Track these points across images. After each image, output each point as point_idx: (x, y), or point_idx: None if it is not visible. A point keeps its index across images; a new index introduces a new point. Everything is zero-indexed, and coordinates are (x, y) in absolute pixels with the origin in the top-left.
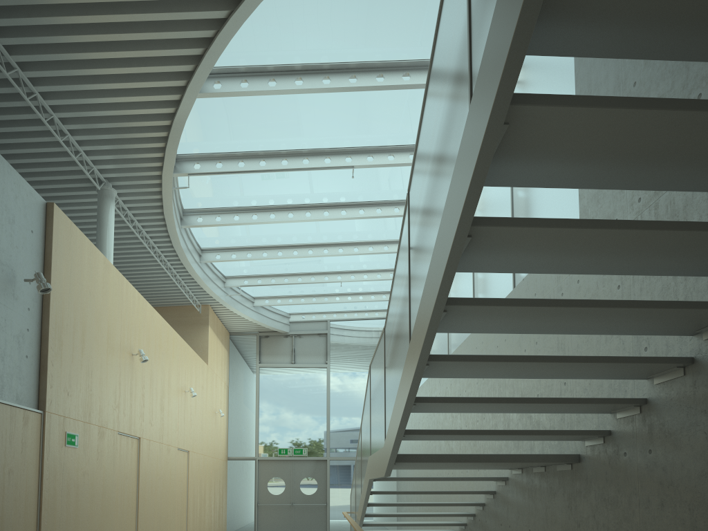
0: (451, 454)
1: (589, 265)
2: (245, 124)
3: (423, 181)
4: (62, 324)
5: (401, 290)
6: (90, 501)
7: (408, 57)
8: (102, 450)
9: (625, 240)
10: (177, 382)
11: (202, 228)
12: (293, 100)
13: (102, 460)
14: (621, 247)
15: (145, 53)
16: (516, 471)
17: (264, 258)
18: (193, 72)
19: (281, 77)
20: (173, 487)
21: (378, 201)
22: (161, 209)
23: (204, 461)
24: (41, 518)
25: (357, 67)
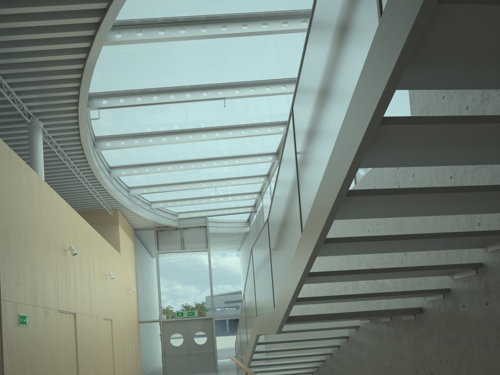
0: (326, 314)
1: (459, 157)
2: (141, 66)
3: (312, 95)
4: (8, 229)
5: (287, 188)
6: (42, 366)
7: (265, 9)
8: (48, 325)
9: (498, 133)
10: (99, 269)
11: (110, 151)
12: (177, 46)
13: (48, 333)
14: (492, 139)
15: (60, 8)
16: (365, 321)
17: (158, 171)
18: (100, 23)
19: (168, 28)
20: (103, 347)
21: (242, 124)
22: (78, 136)
23: (123, 326)
24: None
25: (227, 18)
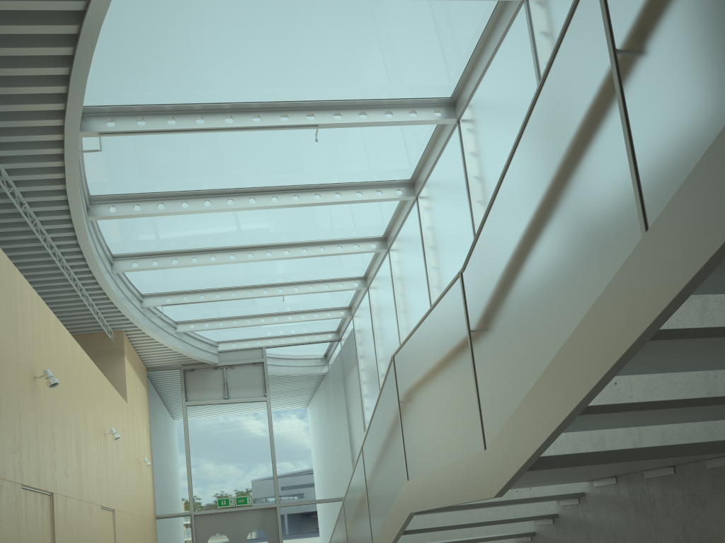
0: (596, 452)
1: None
2: (179, 57)
3: None
4: None
5: (560, 160)
6: None
7: None
8: None
9: None
10: (94, 421)
11: (115, 225)
12: (246, 19)
13: (1, 528)
14: None
15: None
16: (602, 482)
17: (194, 264)
18: None
19: None
20: None
21: (337, 183)
22: (62, 184)
23: (132, 522)
24: None
25: None
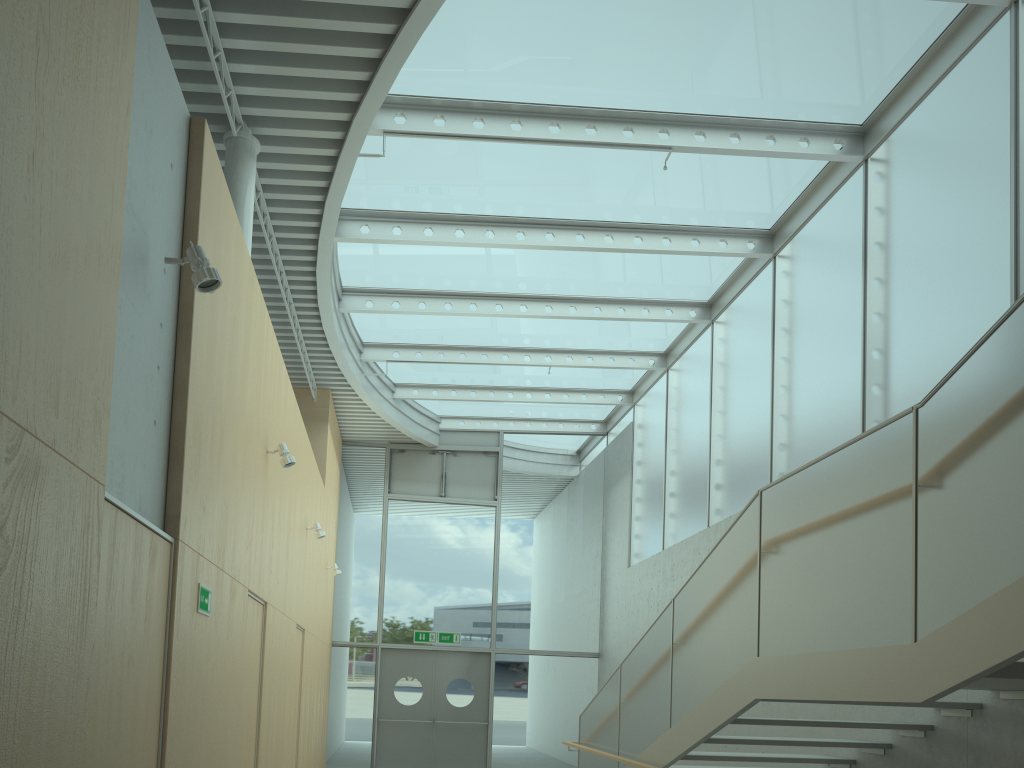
0: None
1: None
2: (513, 41)
3: None
4: (204, 369)
5: None
6: (217, 719)
7: None
8: (232, 623)
9: None
10: (301, 511)
11: (358, 249)
12: None
13: (232, 642)
14: None
15: None
16: (1014, 695)
17: (447, 312)
18: None
19: None
20: (290, 690)
21: (668, 225)
22: (321, 195)
23: (315, 647)
24: (164, 756)
25: None
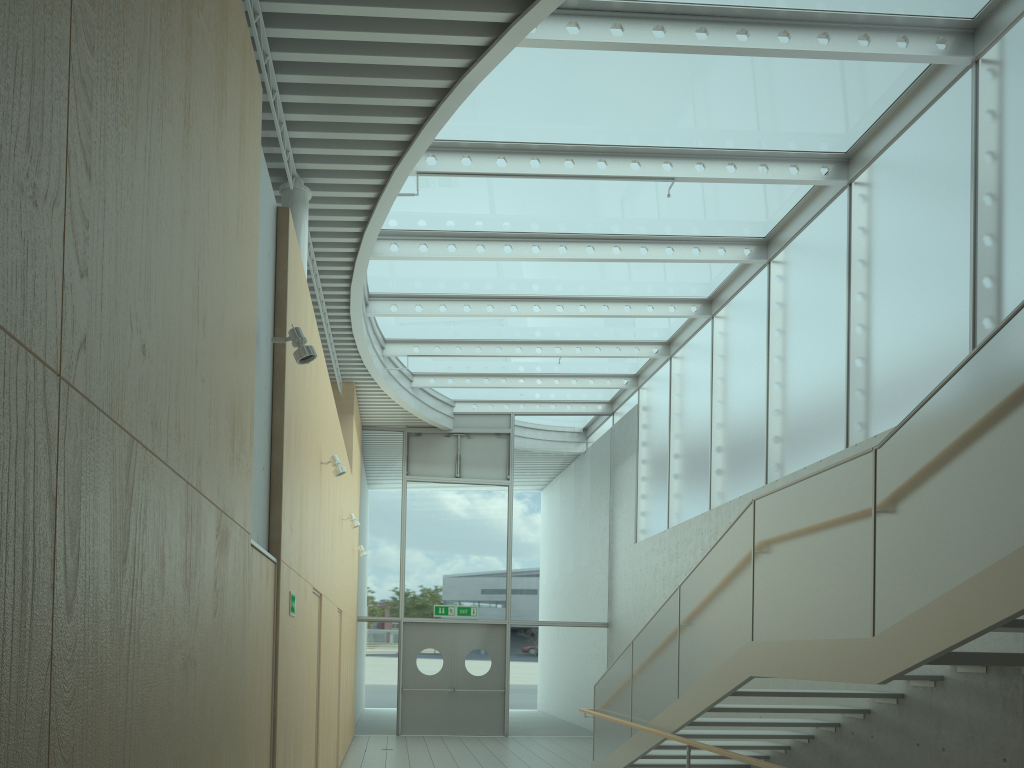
0: (988, 653)
1: None
2: (534, 96)
3: None
4: (290, 415)
5: (1020, 396)
6: (299, 701)
7: (835, 5)
8: (305, 618)
9: None
10: (339, 505)
11: (386, 261)
12: (626, 63)
13: (305, 634)
14: None
15: None
16: (968, 669)
17: (466, 314)
18: None
19: (632, 22)
20: (334, 668)
21: (671, 236)
22: (360, 227)
23: (348, 625)
24: (275, 734)
25: (752, 16)
